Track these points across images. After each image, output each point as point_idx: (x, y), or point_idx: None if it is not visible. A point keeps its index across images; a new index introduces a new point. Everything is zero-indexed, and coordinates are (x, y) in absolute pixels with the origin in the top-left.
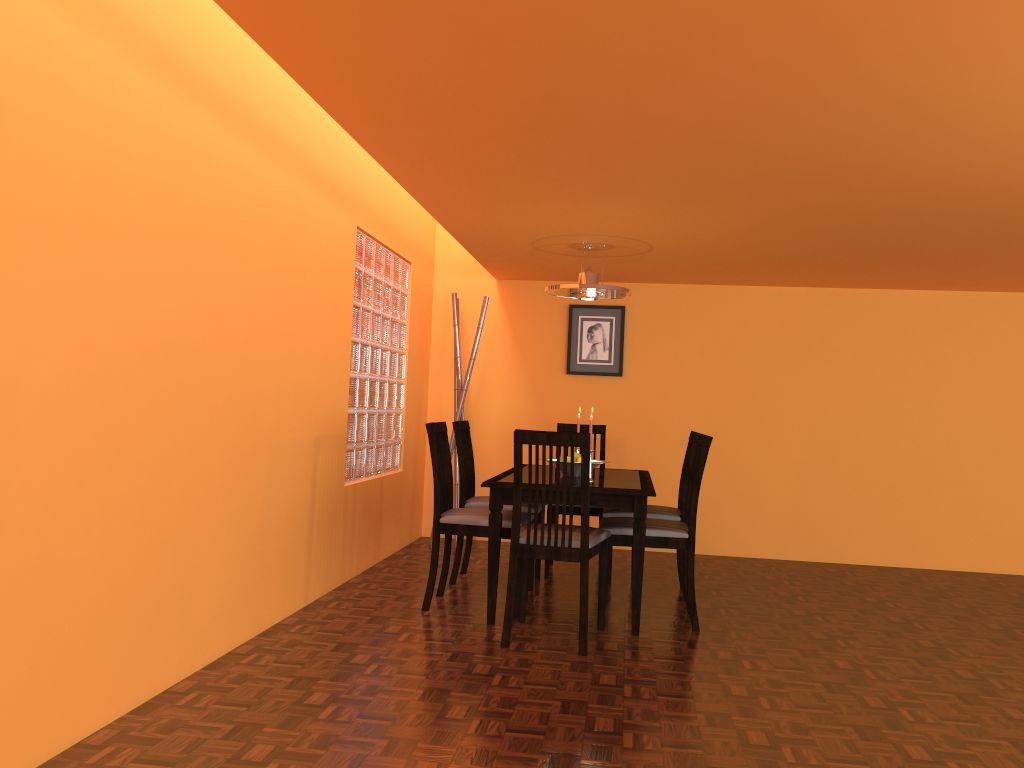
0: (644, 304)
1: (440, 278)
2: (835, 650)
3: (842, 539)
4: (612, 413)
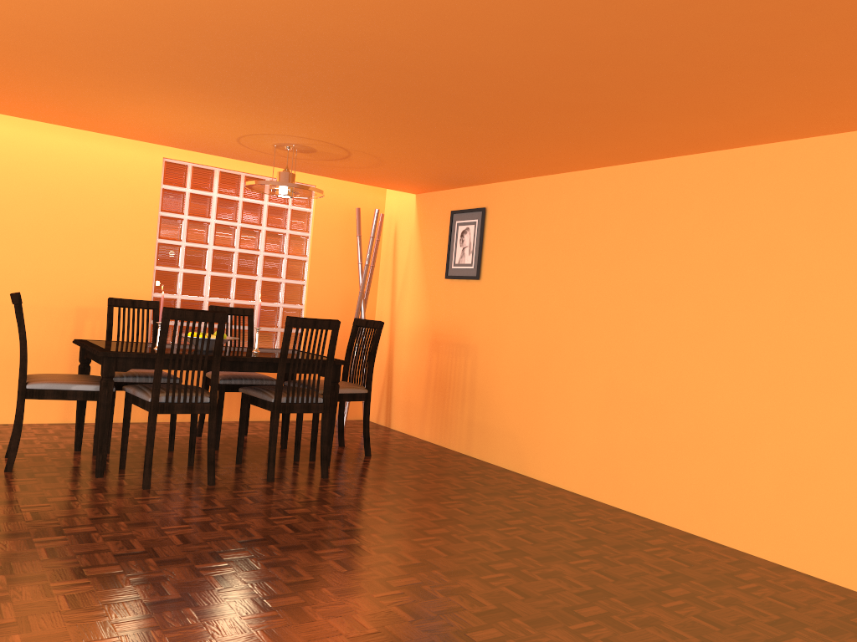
0: (500, 204)
1: (388, 198)
2: (138, 526)
3: (644, 485)
4: (472, 317)
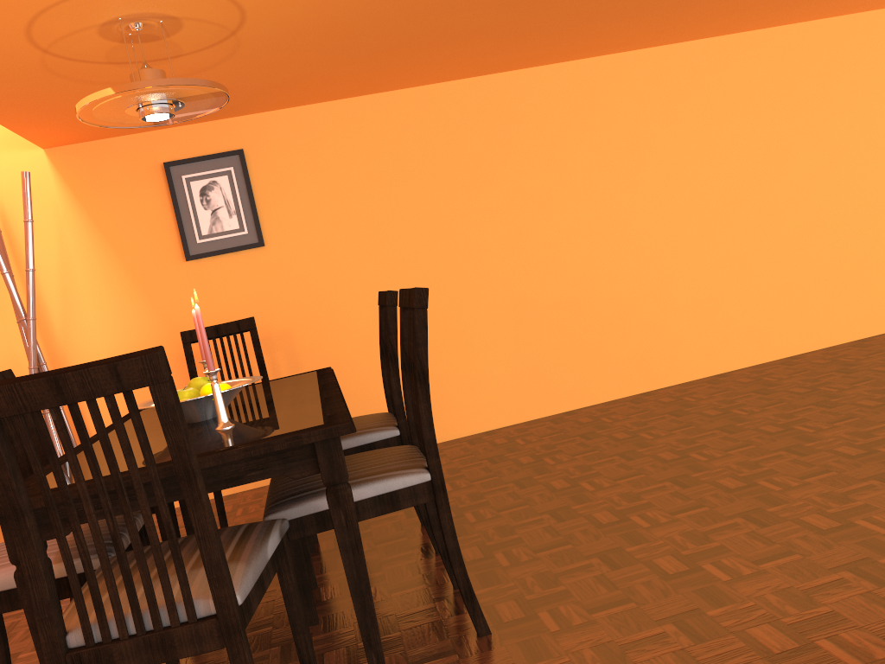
0: (269, 141)
1: None
2: (725, 597)
3: (581, 378)
4: (265, 298)
